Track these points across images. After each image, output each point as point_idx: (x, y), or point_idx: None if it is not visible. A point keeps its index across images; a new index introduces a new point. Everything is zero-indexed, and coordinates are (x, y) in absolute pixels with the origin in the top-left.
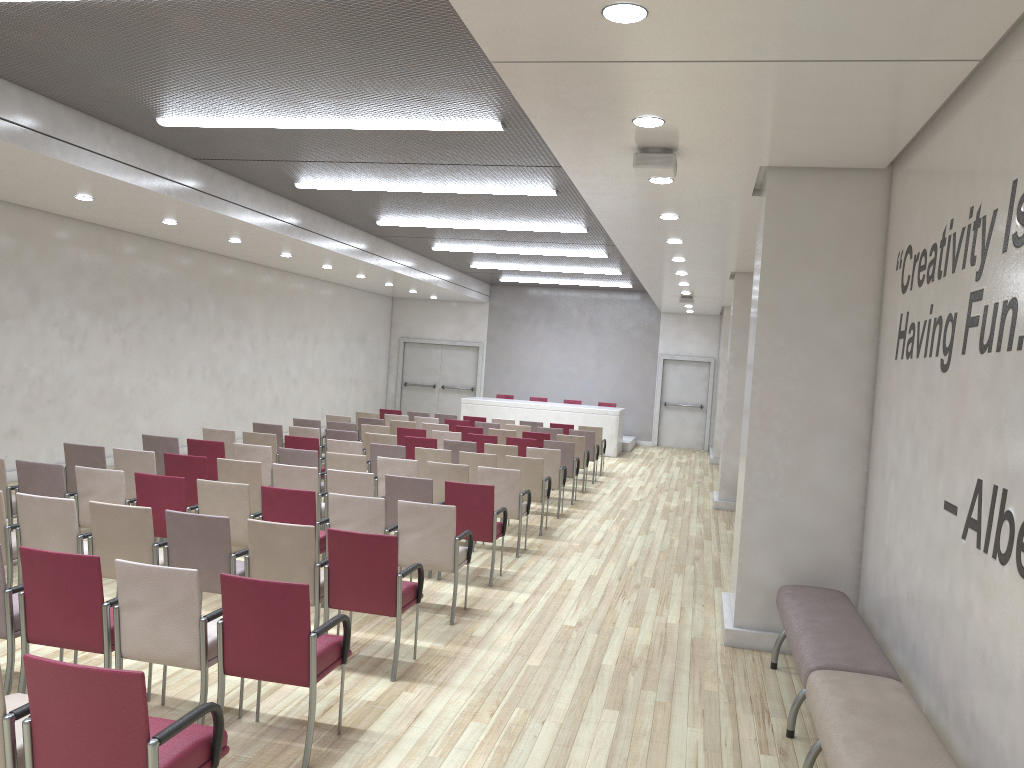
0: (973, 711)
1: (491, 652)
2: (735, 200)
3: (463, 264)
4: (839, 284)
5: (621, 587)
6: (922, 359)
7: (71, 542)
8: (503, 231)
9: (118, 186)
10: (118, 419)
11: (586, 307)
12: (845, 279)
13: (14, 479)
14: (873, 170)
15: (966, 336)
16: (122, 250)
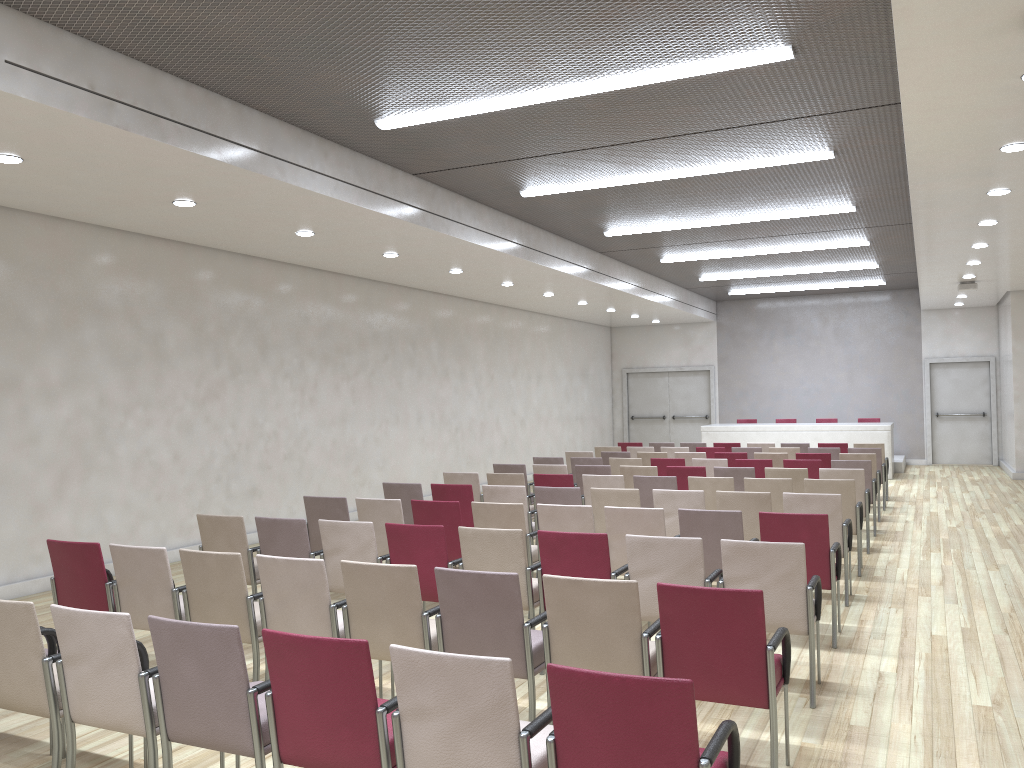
0: None
1: (894, 753)
2: None
3: (691, 278)
4: None
5: (1017, 644)
6: None
7: (323, 614)
8: (749, 225)
9: (339, 210)
10: (353, 472)
11: (829, 314)
12: None
13: (257, 541)
14: None
15: None
16: (344, 294)
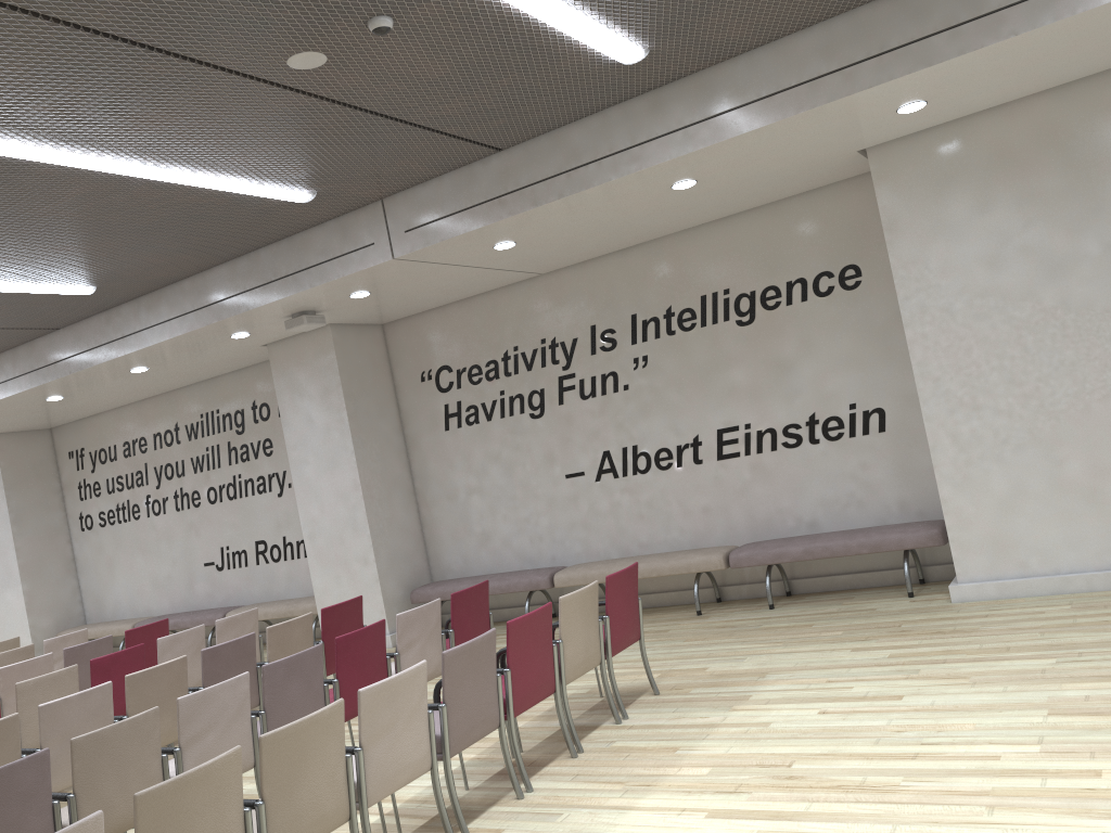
0: (639, 541)
1: None
2: (238, 350)
3: None
4: (379, 396)
5: None
6: (498, 420)
7: None
8: None
9: None
10: None
11: None
12: (380, 392)
13: None
14: (375, 325)
15: (561, 396)
16: None
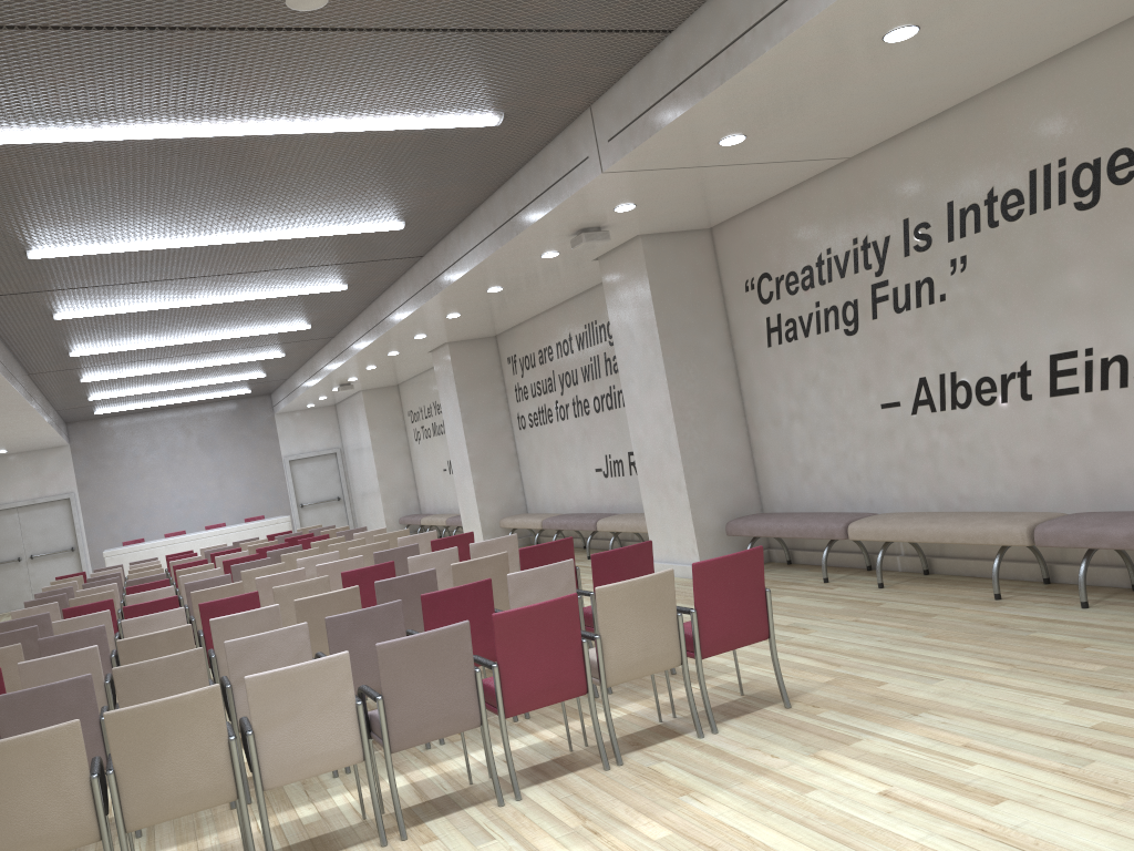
0: (960, 493)
1: None
2: (573, 266)
3: (80, 398)
4: (701, 309)
5: None
6: (815, 336)
7: None
8: (211, 341)
9: None
10: None
11: (191, 425)
12: (703, 305)
13: None
14: (700, 230)
15: (875, 308)
16: None
